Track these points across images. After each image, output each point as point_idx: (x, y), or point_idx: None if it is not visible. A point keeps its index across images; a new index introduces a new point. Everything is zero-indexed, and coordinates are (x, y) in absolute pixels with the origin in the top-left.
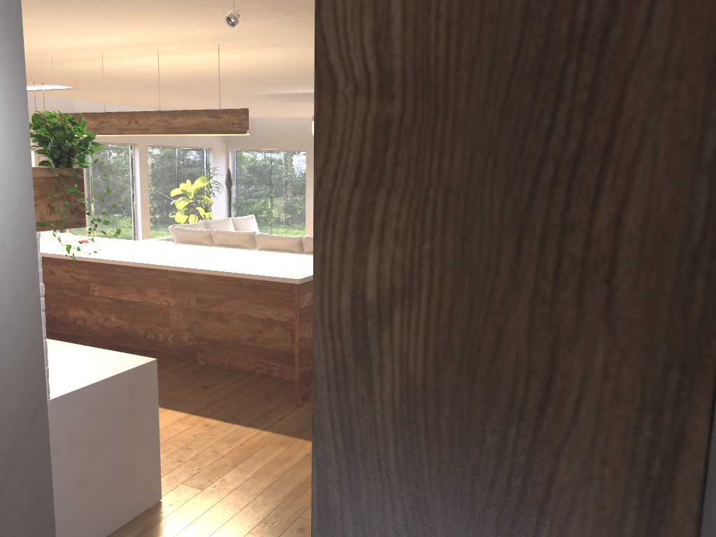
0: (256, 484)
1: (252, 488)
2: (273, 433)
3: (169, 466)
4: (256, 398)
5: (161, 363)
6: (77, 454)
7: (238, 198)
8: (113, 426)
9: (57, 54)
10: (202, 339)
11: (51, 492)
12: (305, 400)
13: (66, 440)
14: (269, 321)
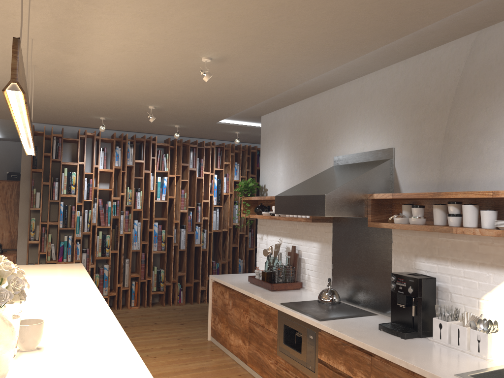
0: (170, 335)
1: (174, 334)
2: None
3: (188, 348)
4: None
5: None
6: None
7: None
8: None
9: None
10: None
11: None
12: None
13: None
14: None
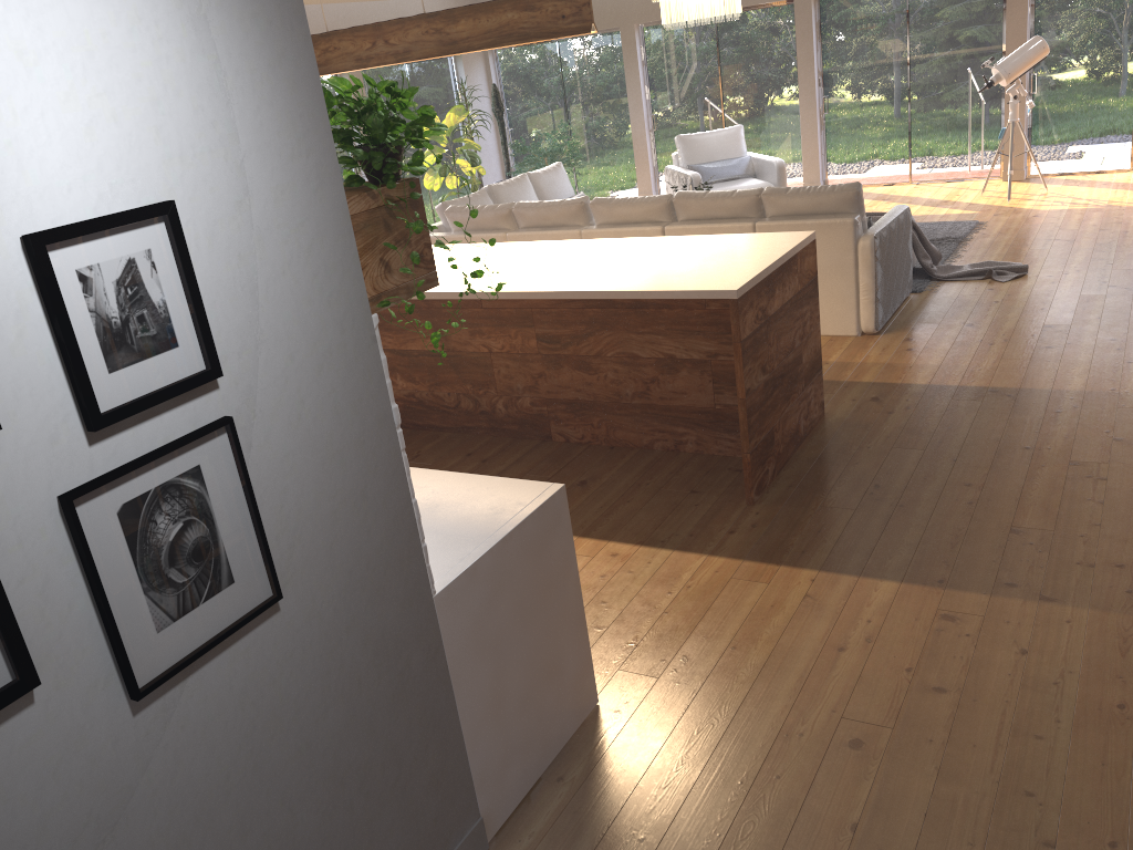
0: (743, 661)
1: (738, 668)
2: (731, 560)
3: None
4: (675, 495)
5: (493, 447)
6: (483, 668)
7: (513, 132)
8: (523, 611)
9: None
10: (555, 402)
11: (460, 736)
12: (760, 491)
13: (467, 652)
14: (670, 361)
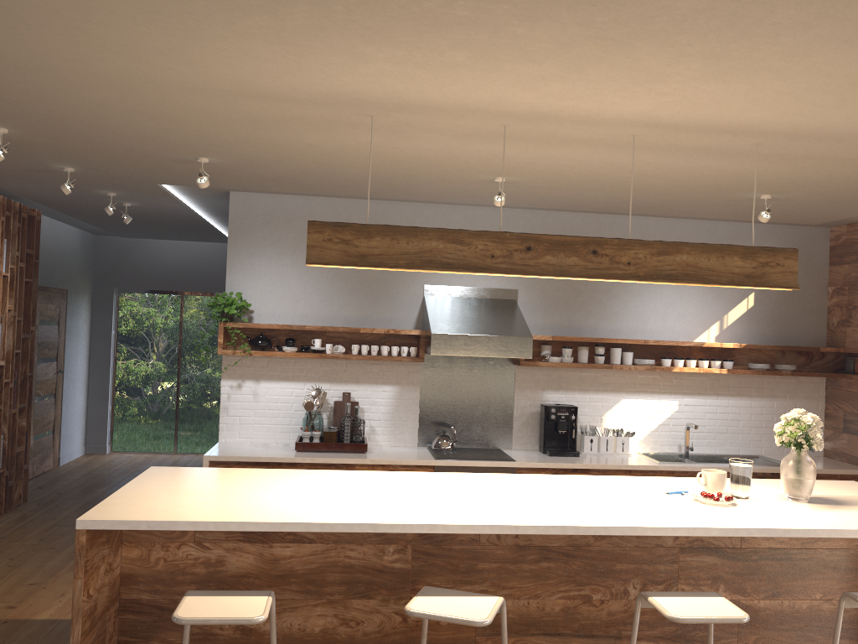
0: None
1: None
2: None
3: None
4: None
5: None
6: None
7: None
8: None
9: (711, 145)
10: None
11: None
12: None
13: None
14: None
